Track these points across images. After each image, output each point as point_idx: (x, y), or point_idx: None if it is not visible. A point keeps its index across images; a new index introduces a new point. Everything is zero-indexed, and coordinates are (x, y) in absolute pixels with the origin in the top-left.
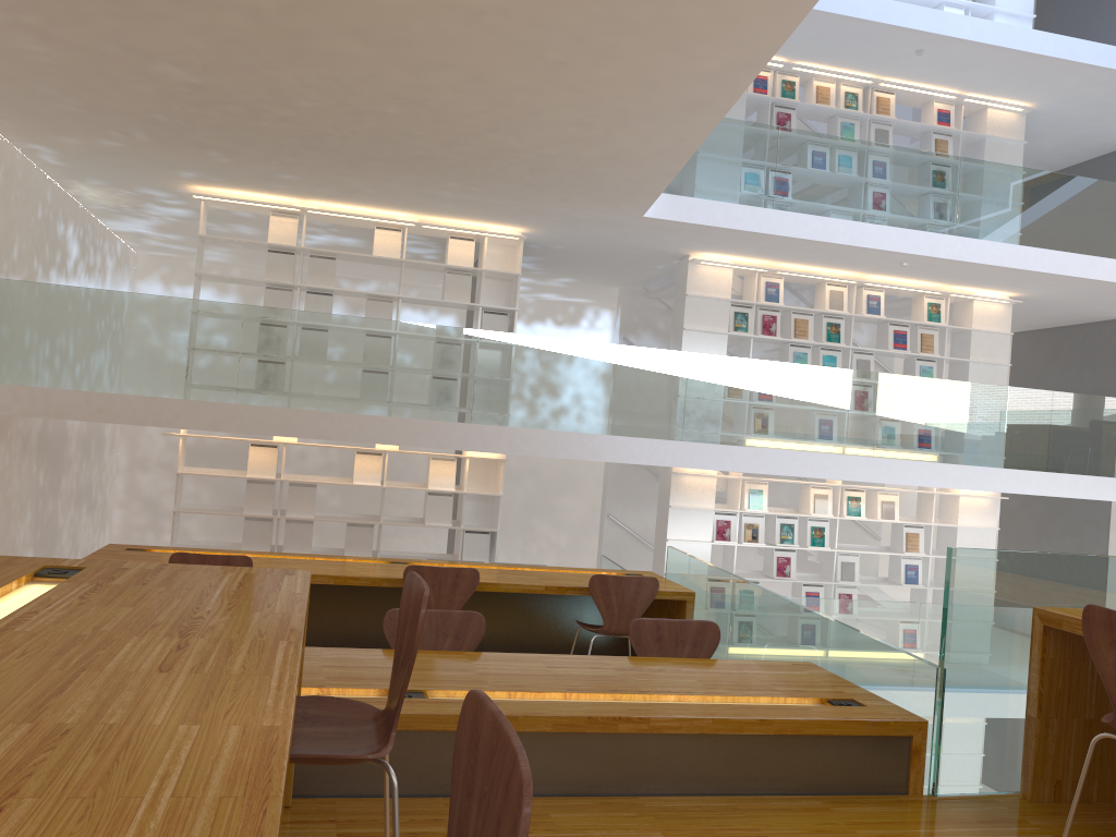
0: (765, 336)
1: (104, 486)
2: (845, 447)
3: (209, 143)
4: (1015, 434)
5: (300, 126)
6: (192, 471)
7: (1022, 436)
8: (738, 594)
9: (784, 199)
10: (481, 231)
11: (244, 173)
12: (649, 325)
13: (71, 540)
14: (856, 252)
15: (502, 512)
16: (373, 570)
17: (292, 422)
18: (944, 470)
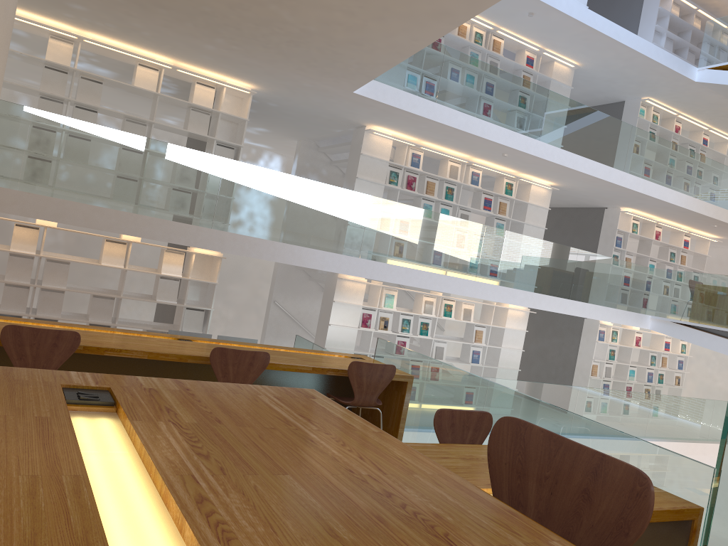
0: (408, 190)
1: None
2: (459, 272)
3: None
4: (555, 274)
5: None
6: None
7: (559, 275)
8: (463, 383)
9: (443, 98)
10: (223, 82)
11: None
12: (316, 170)
13: None
14: (480, 142)
15: None
16: (174, 347)
17: (68, 212)
18: (515, 293)
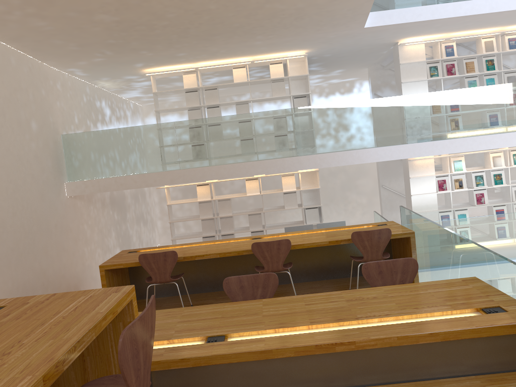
0: (449, 76)
1: (149, 212)
2: (504, 128)
3: (139, 47)
4: None
5: (174, 28)
6: (174, 202)
7: None
8: (435, 232)
9: None
10: (283, 57)
11: (162, 58)
12: (386, 84)
13: (138, 239)
14: (495, 15)
15: (331, 192)
16: (240, 246)
17: (206, 173)
18: None
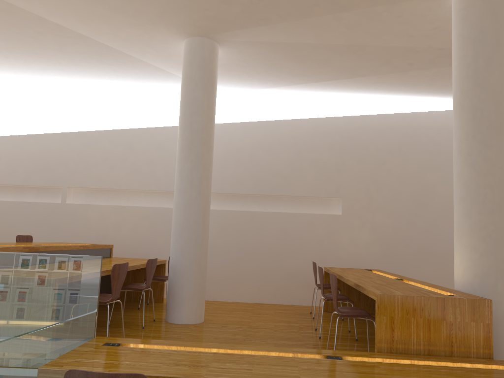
0: None
1: None
2: None
3: None
4: None
5: None
6: None
7: None
8: None
9: None
10: None
11: None
12: None
13: None
14: None
15: None
16: None
17: None
18: None
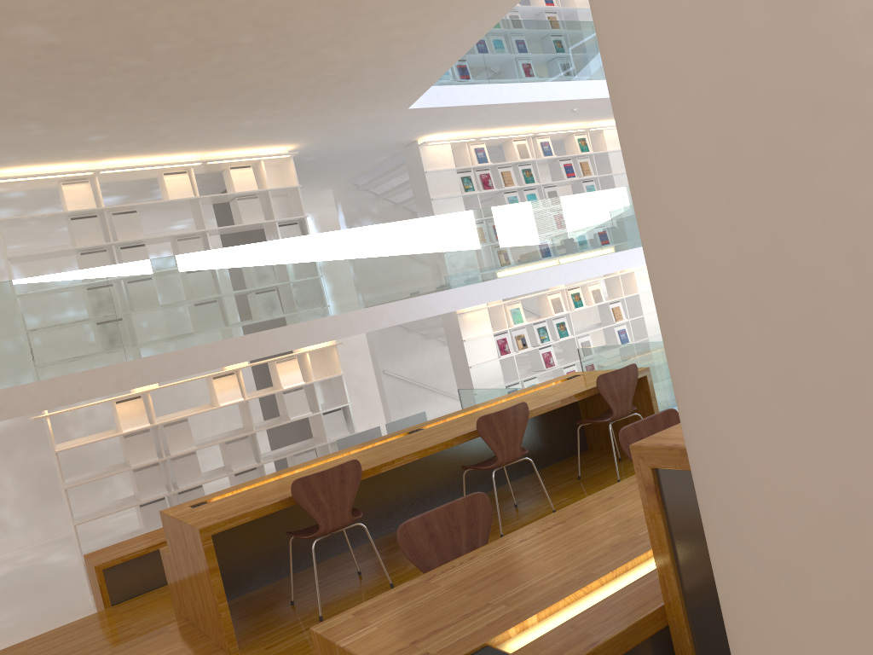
0: (487, 190)
1: None
2: (585, 253)
3: (33, 114)
4: None
5: (142, 75)
6: (63, 446)
7: None
8: None
9: (494, 75)
10: (260, 156)
11: (50, 144)
12: (365, 212)
13: None
14: (547, 106)
15: None
16: (425, 438)
17: (189, 360)
18: None
